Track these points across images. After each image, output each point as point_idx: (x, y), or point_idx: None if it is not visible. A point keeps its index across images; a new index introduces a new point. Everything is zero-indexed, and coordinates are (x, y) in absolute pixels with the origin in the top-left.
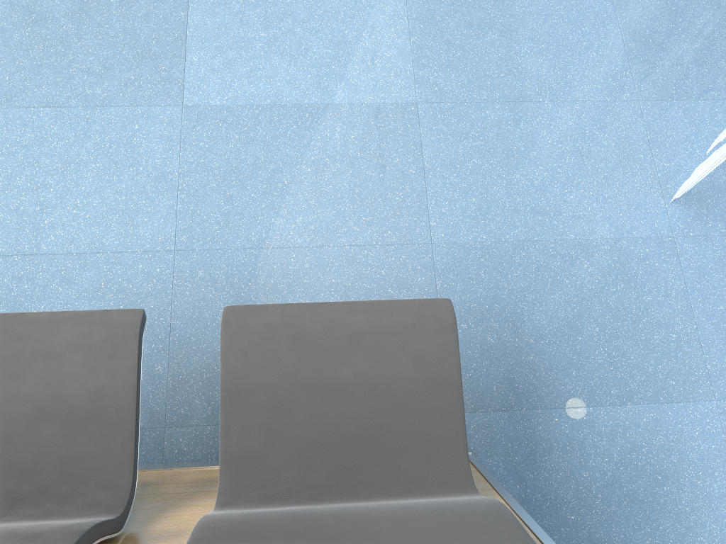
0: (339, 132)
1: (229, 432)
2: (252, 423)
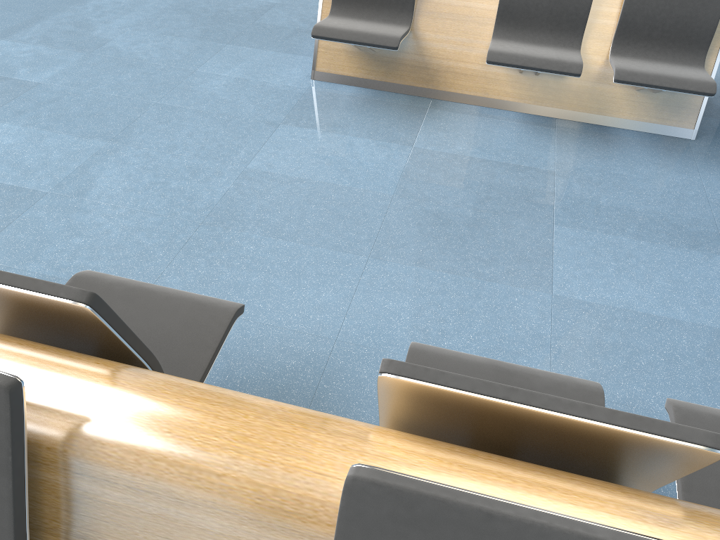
0: (686, 339)
1: (690, 489)
2: (711, 489)
